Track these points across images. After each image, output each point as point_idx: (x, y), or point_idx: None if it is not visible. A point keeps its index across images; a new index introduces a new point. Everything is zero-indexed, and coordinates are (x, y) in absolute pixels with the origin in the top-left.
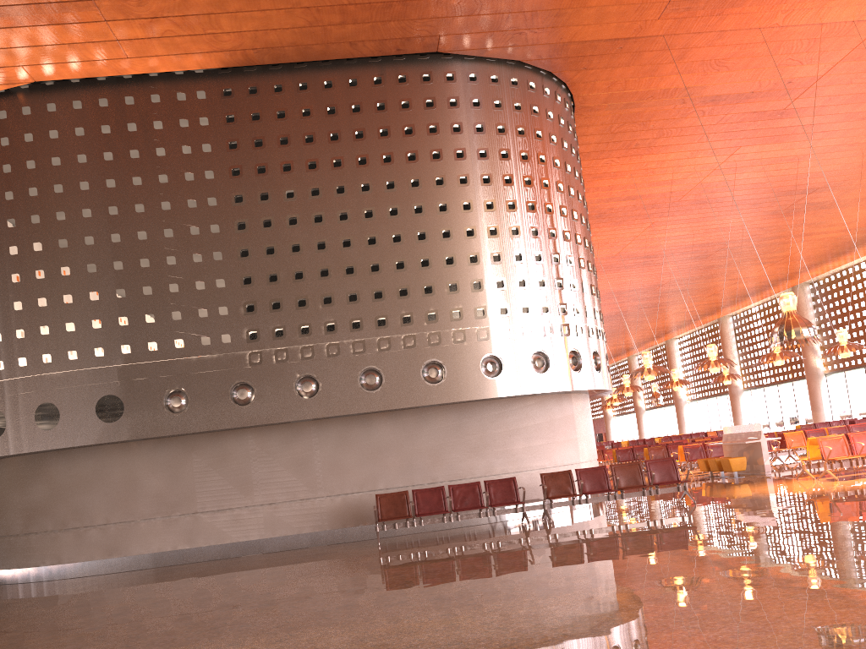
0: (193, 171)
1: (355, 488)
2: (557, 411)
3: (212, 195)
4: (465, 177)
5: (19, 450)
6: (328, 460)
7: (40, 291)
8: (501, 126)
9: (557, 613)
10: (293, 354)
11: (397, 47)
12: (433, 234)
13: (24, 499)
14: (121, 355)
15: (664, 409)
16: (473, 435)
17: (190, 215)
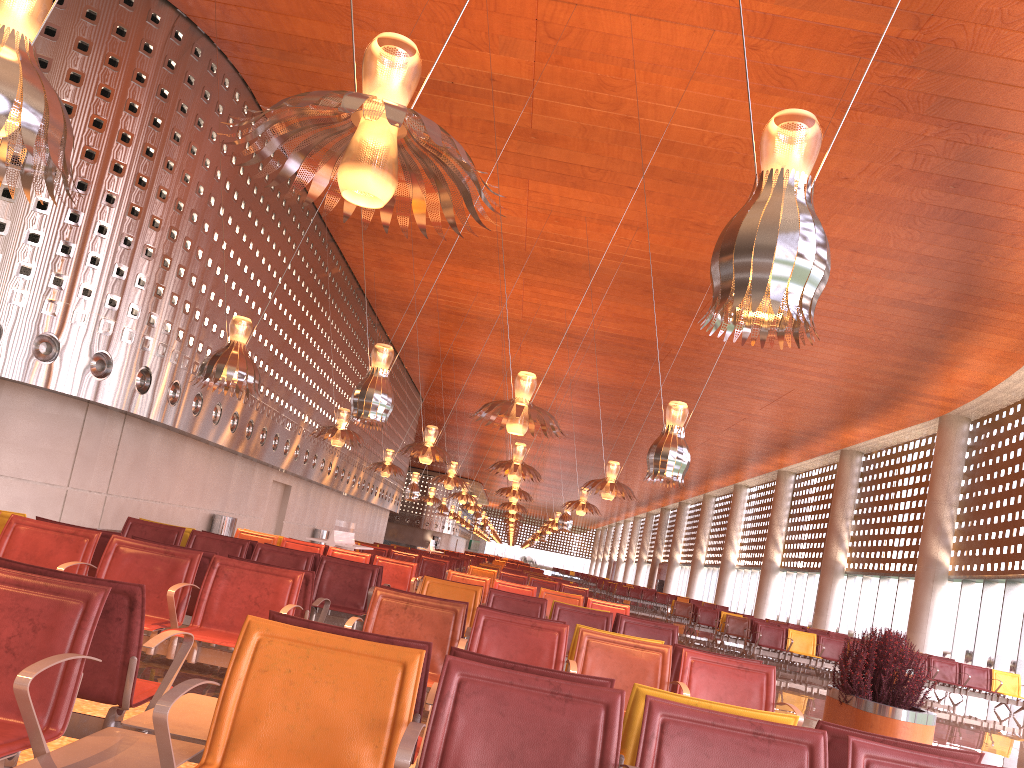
0: None
1: None
2: None
3: None
4: None
5: None
6: None
7: None
8: None
9: None
10: None
11: None
12: None
13: None
14: None
15: (718, 570)
16: None
17: None
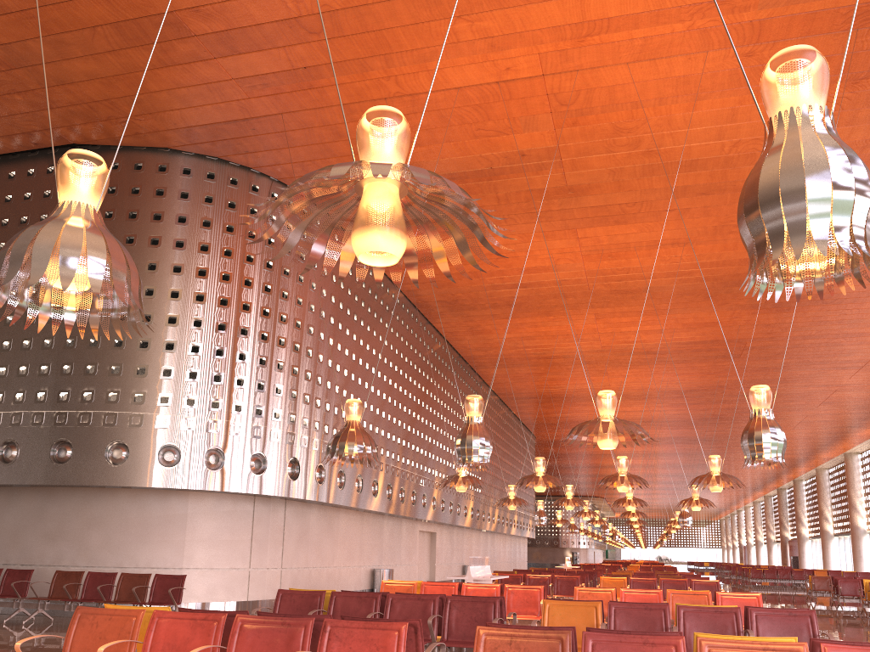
0: None
1: None
2: (157, 507)
3: None
4: None
5: None
6: None
7: None
8: (134, 212)
9: None
10: None
11: (31, 141)
12: None
13: None
14: None
15: (849, 537)
16: (52, 521)
17: None
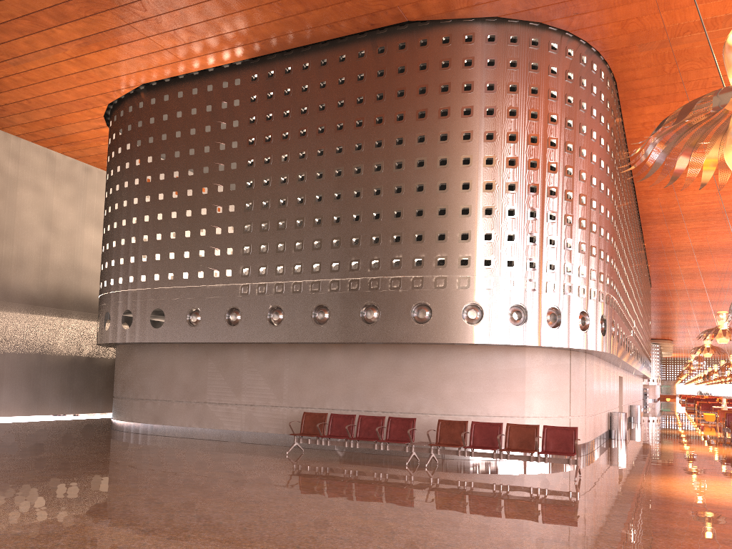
0: (225, 143)
1: (309, 404)
2: (501, 362)
3: (234, 161)
4: (423, 135)
5: (113, 340)
6: (293, 377)
7: (133, 232)
8: (468, 84)
9: (30, 529)
10: (269, 289)
11: (369, 23)
12: (387, 190)
13: (123, 373)
14: (167, 280)
15: None
16: (407, 374)
17: (219, 176)
